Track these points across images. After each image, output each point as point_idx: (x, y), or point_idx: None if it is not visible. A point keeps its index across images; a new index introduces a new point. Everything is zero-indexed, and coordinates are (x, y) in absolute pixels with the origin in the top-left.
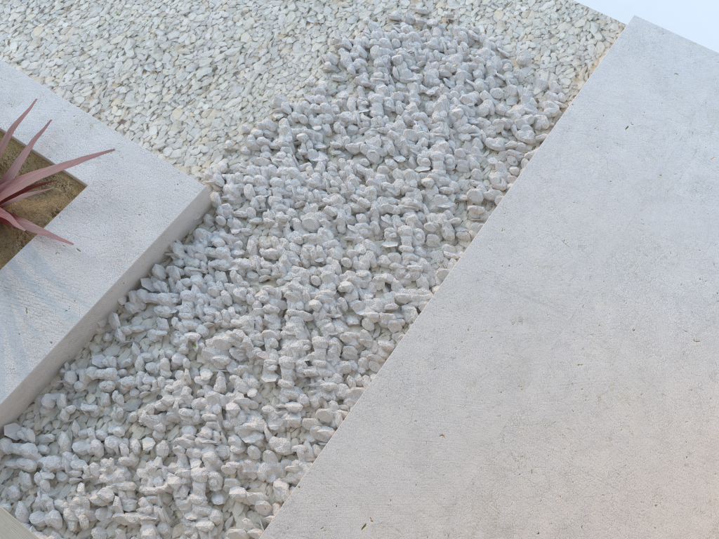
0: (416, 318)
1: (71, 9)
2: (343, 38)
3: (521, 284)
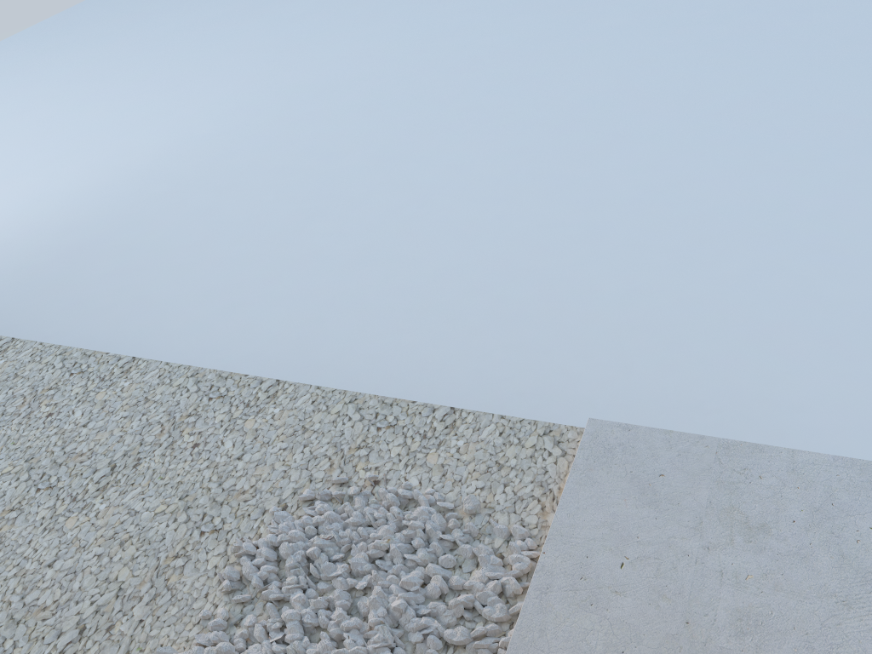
0: None
1: None
2: (243, 544)
3: None
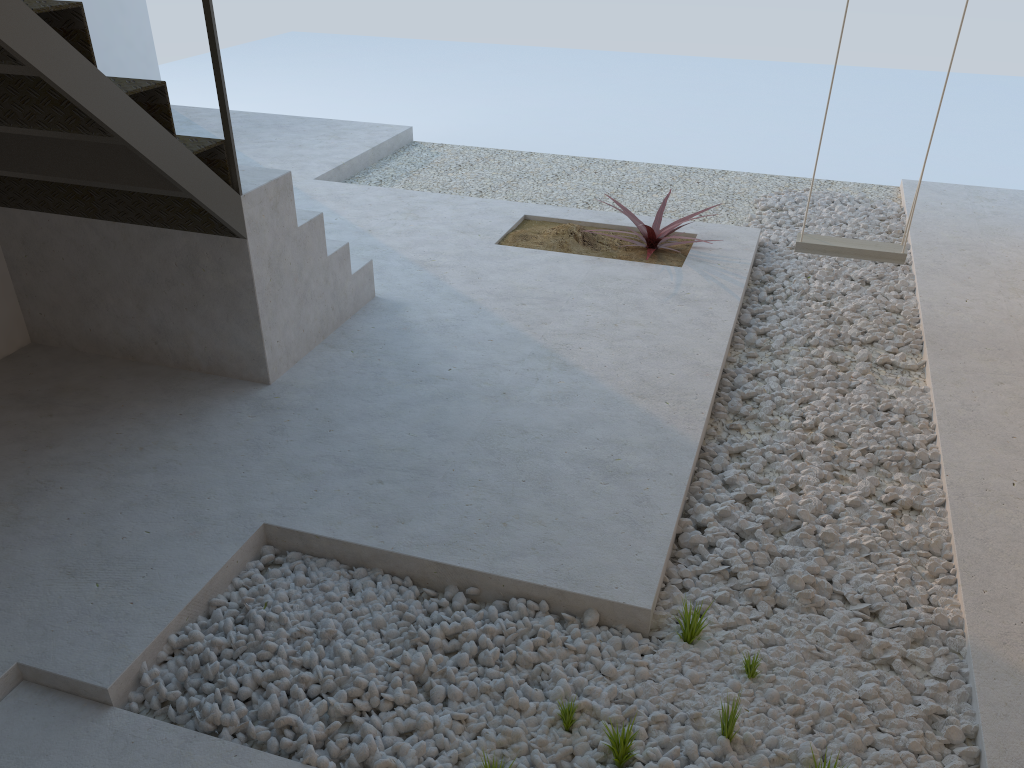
0: (910, 257)
1: (591, 207)
2: (762, 197)
3: (949, 242)
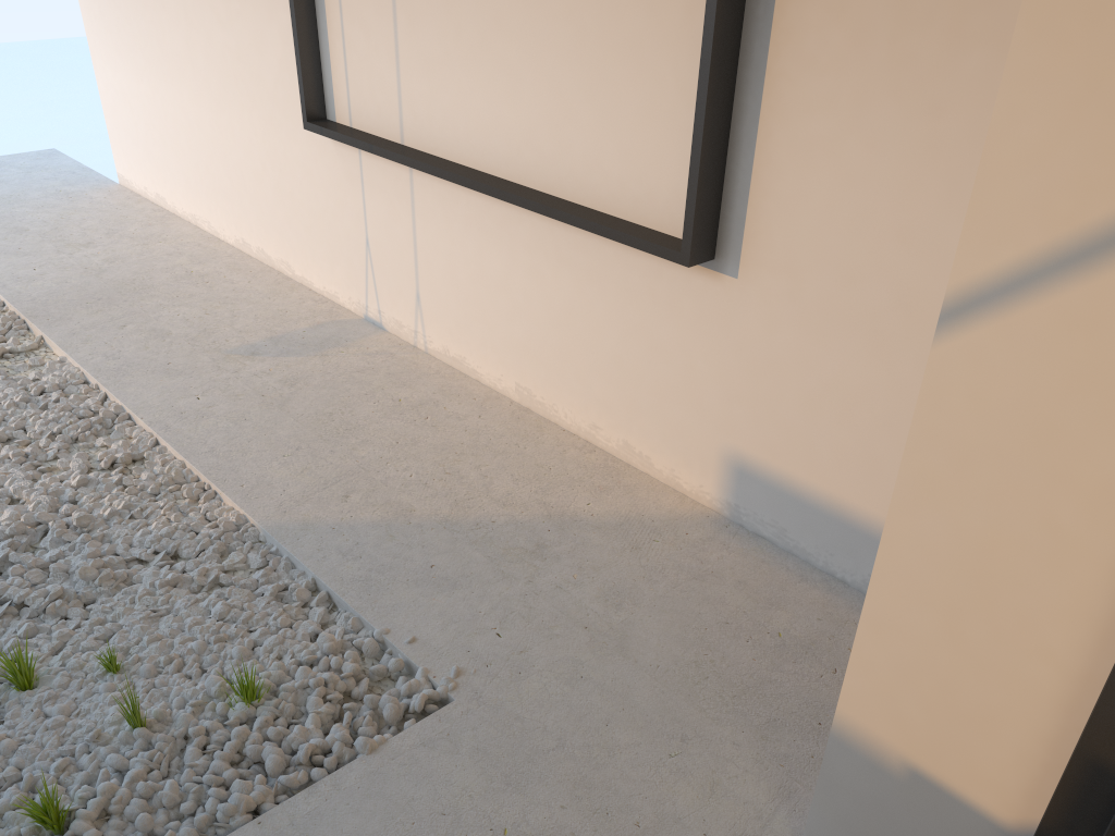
0: None
1: None
2: None
3: None
